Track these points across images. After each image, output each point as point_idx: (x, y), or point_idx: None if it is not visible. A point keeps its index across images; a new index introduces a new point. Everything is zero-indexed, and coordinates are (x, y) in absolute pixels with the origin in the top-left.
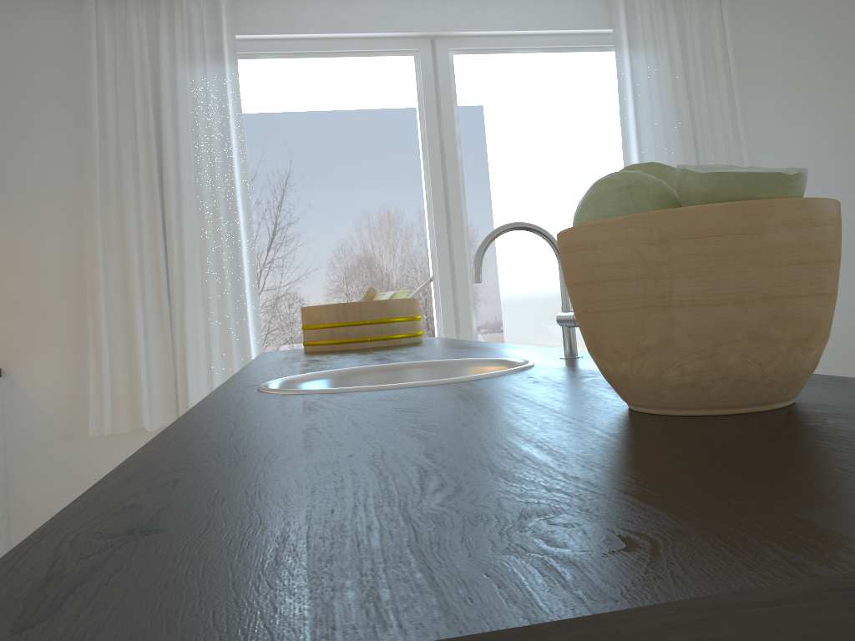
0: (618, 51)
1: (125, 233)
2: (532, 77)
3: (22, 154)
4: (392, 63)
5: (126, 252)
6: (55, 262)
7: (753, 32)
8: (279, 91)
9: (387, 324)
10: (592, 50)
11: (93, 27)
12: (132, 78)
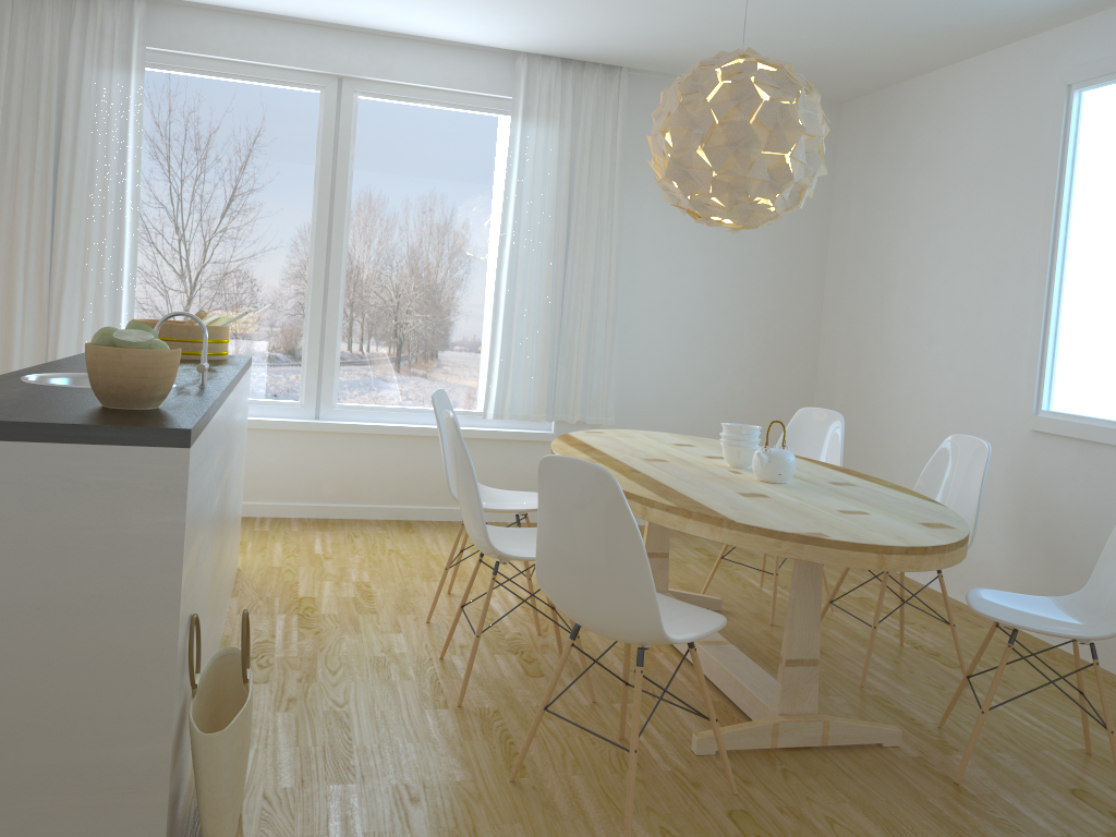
0: (514, 119)
1: (16, 217)
2: (432, 128)
3: None
4: (299, 94)
5: (14, 234)
6: None
7: (649, 121)
8: (184, 104)
9: (191, 343)
10: (494, 112)
11: (8, 20)
12: (39, 74)
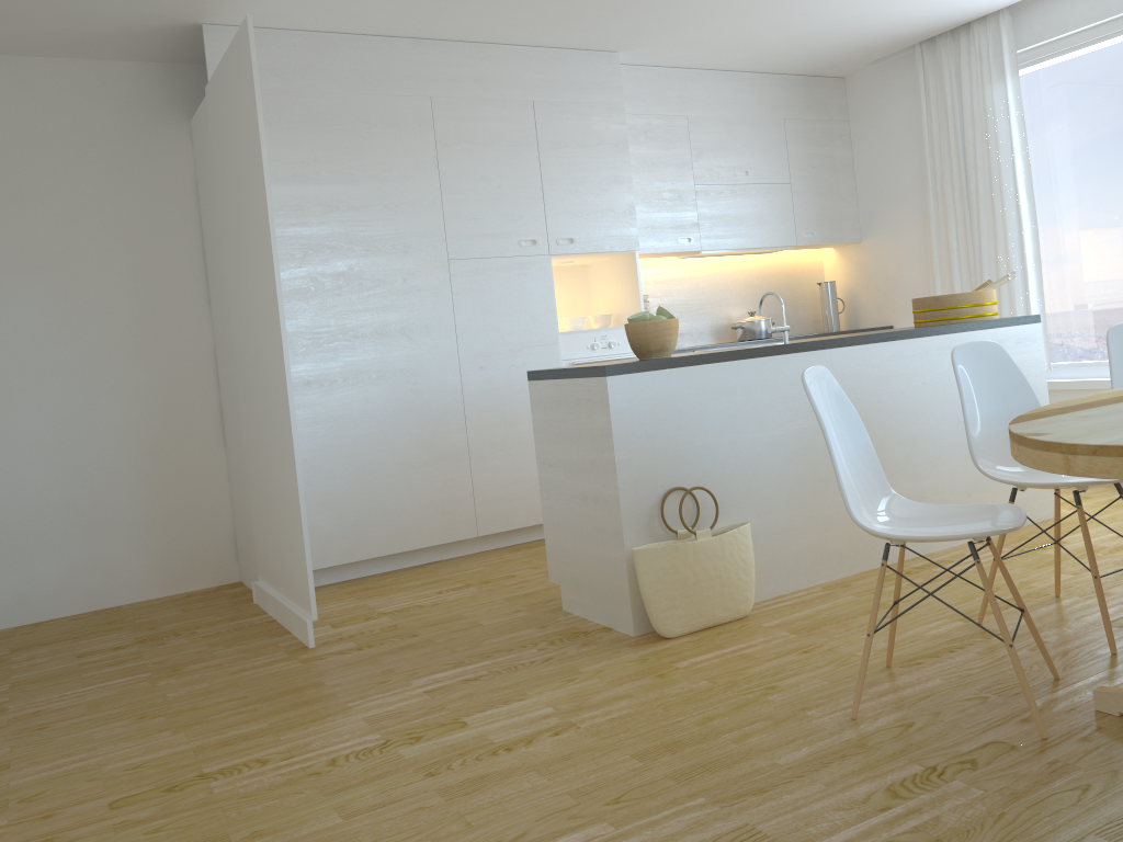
0: None
1: (947, 229)
2: None
3: (893, 179)
4: None
5: (948, 243)
6: (915, 253)
7: None
8: (1063, 85)
9: (939, 311)
10: None
11: (921, 78)
12: (946, 111)
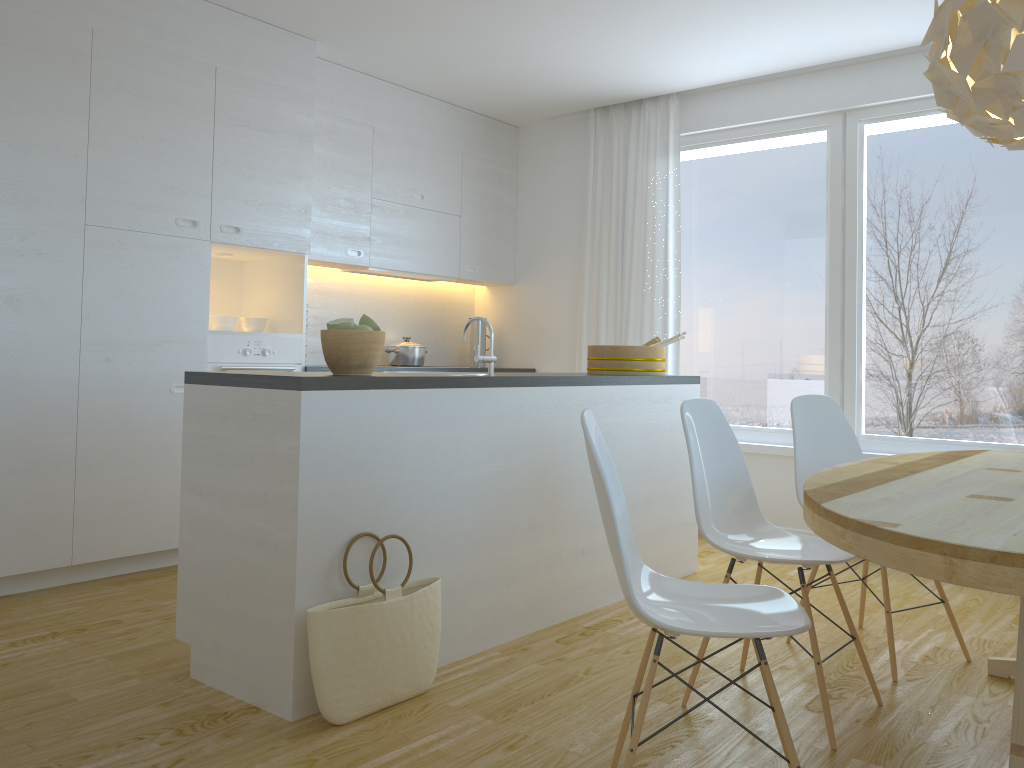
0: None
1: (599, 285)
2: (946, 136)
3: (554, 231)
4: (808, 138)
5: (598, 298)
6: (565, 302)
7: None
8: (715, 172)
9: (617, 361)
10: None
11: (592, 141)
12: (611, 175)
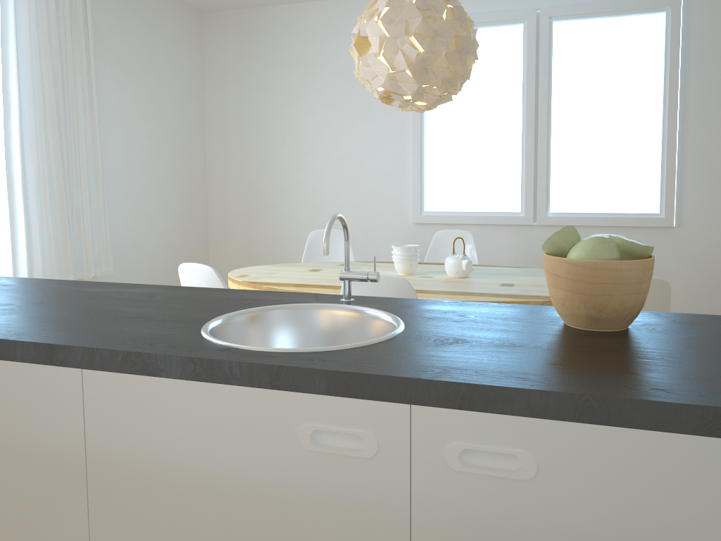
0: None
1: None
2: None
3: None
4: None
5: None
6: None
7: (102, 6)
8: None
9: None
10: None
11: None
12: None
